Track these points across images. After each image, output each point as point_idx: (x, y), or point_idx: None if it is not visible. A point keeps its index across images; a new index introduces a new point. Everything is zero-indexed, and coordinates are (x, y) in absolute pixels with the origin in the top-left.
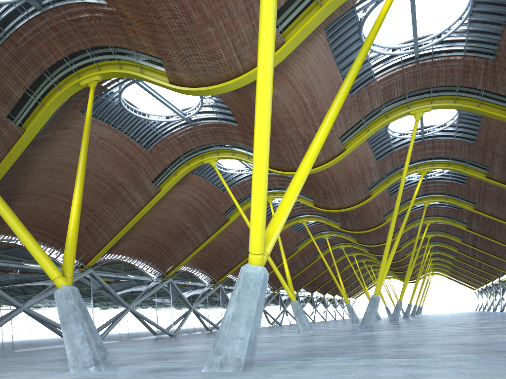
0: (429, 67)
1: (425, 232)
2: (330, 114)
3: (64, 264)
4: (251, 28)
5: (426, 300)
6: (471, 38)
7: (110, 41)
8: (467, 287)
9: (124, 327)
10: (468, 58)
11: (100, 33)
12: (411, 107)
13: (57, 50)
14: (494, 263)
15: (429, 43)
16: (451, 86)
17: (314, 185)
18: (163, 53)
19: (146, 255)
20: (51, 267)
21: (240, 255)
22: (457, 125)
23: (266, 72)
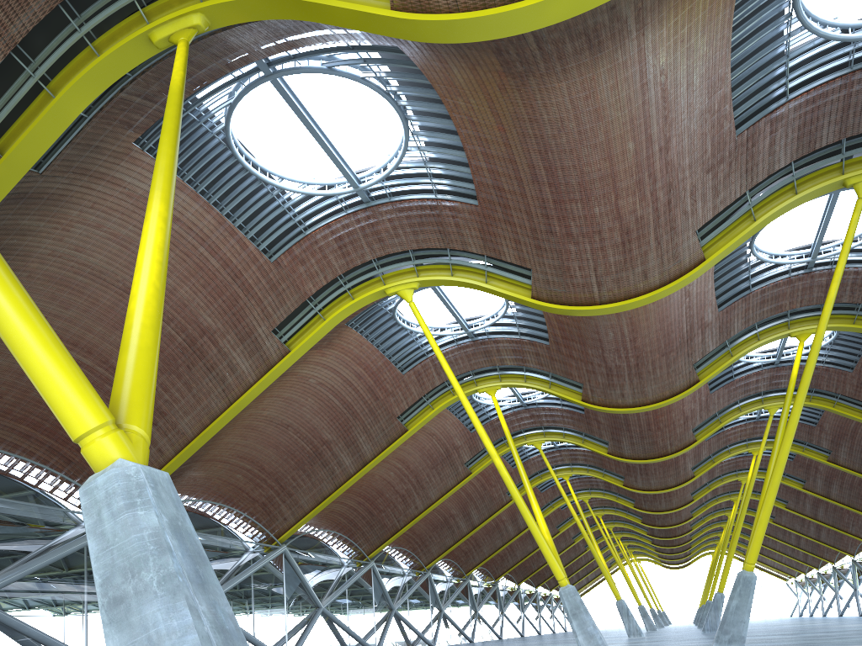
0: None
1: (752, 466)
2: None
3: (120, 394)
4: None
5: None
6: None
7: None
8: (774, 576)
9: None
10: None
11: None
12: (849, 170)
13: None
14: (852, 528)
15: None
16: None
17: (590, 358)
18: None
19: (238, 496)
20: (74, 389)
21: (413, 505)
22: None
23: None
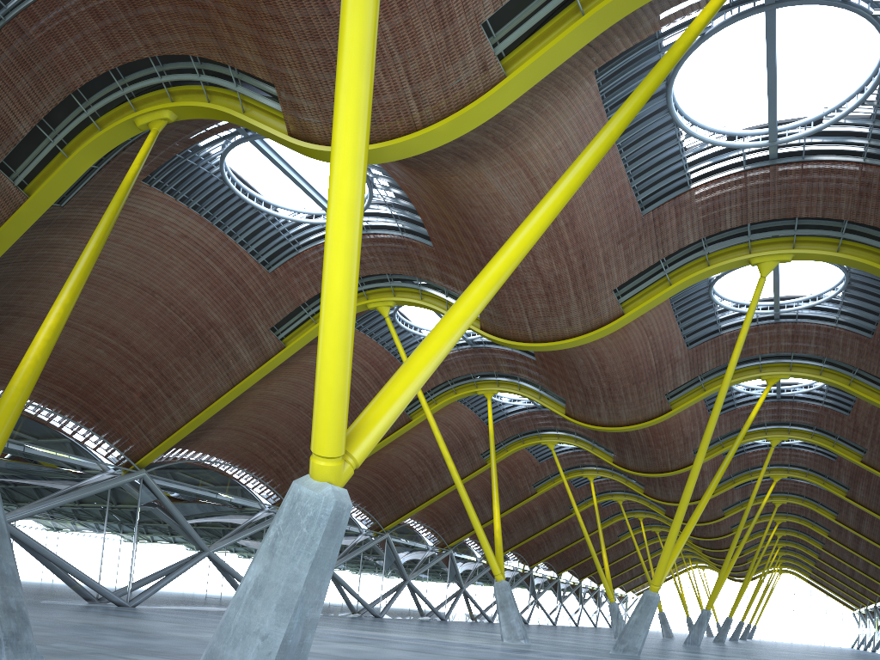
0: (794, 178)
1: (770, 492)
2: (549, 199)
3: None
4: (441, 41)
5: (763, 616)
6: (879, 132)
7: (191, 46)
8: (841, 604)
9: (191, 584)
10: (870, 169)
11: (174, 28)
12: (756, 251)
13: (99, 55)
14: None
15: (798, 132)
16: (835, 221)
17: (569, 377)
18: (278, 74)
19: (254, 461)
20: None
21: (429, 486)
22: (843, 300)
23: (355, 37)
